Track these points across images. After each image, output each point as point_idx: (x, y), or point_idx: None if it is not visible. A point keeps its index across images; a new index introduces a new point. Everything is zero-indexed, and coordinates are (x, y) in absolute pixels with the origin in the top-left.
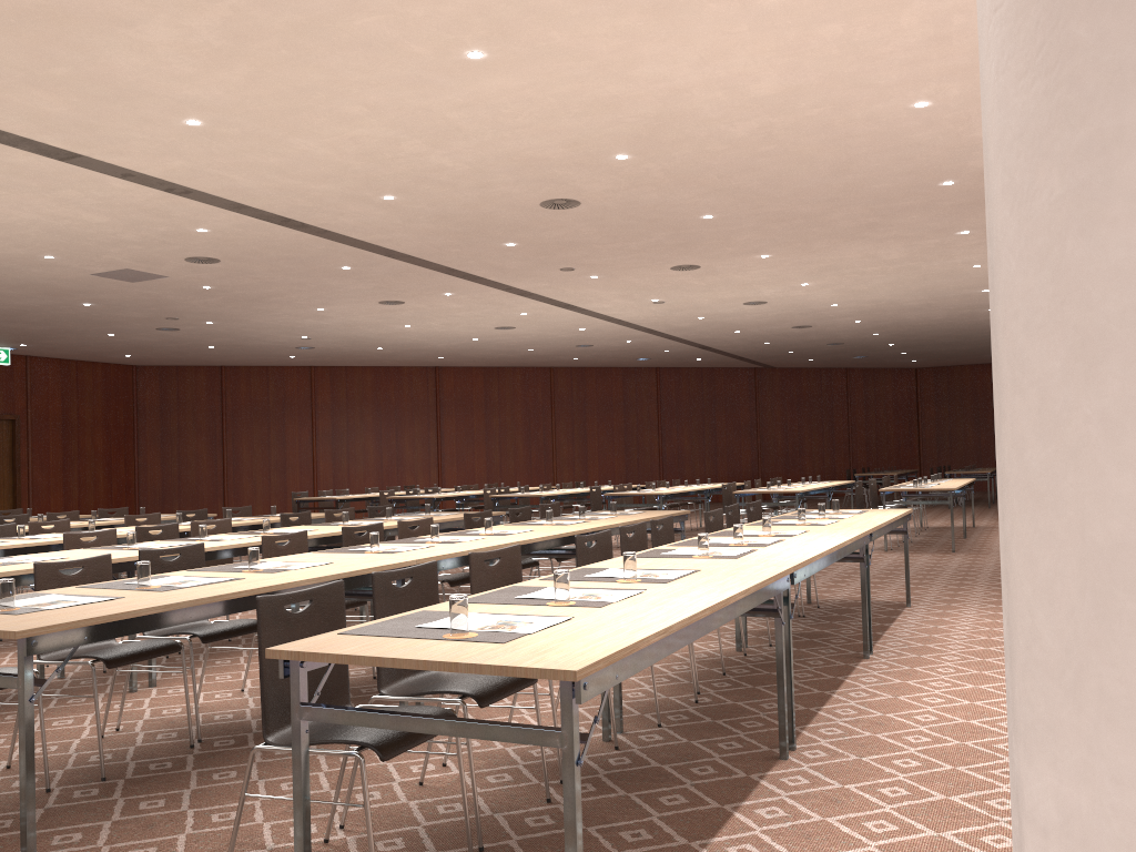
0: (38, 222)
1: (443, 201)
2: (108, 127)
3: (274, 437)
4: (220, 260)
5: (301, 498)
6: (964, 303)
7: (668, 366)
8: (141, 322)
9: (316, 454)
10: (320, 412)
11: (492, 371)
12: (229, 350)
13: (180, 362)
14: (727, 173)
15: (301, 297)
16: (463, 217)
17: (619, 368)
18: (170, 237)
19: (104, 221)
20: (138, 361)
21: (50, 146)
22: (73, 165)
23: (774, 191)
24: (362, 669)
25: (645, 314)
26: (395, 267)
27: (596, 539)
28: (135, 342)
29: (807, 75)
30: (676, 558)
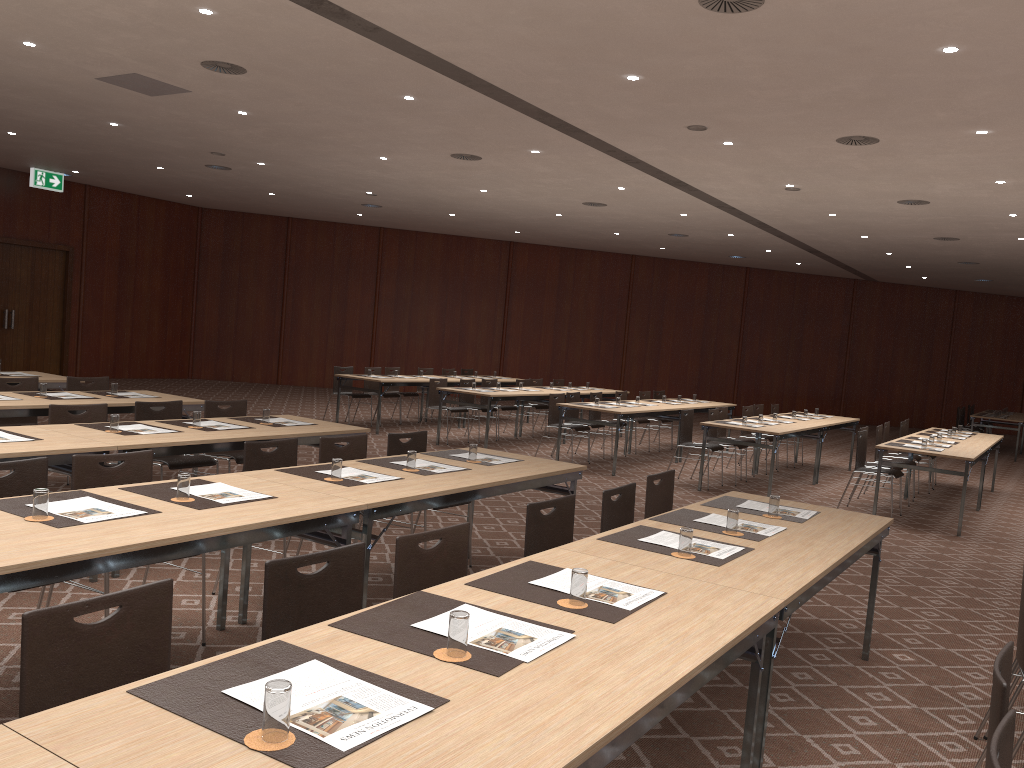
0: None
1: None
2: None
3: (335, 298)
4: (245, 69)
5: (342, 375)
6: None
7: (760, 267)
8: (185, 155)
9: (377, 320)
10: (385, 277)
11: (569, 252)
12: (291, 199)
13: (245, 208)
14: None
15: (358, 139)
16: (574, 18)
17: (706, 264)
18: (167, 22)
19: None
20: (202, 202)
21: None
22: None
23: None
24: None
25: (766, 203)
26: (472, 104)
27: None
28: (190, 180)
29: None
30: None
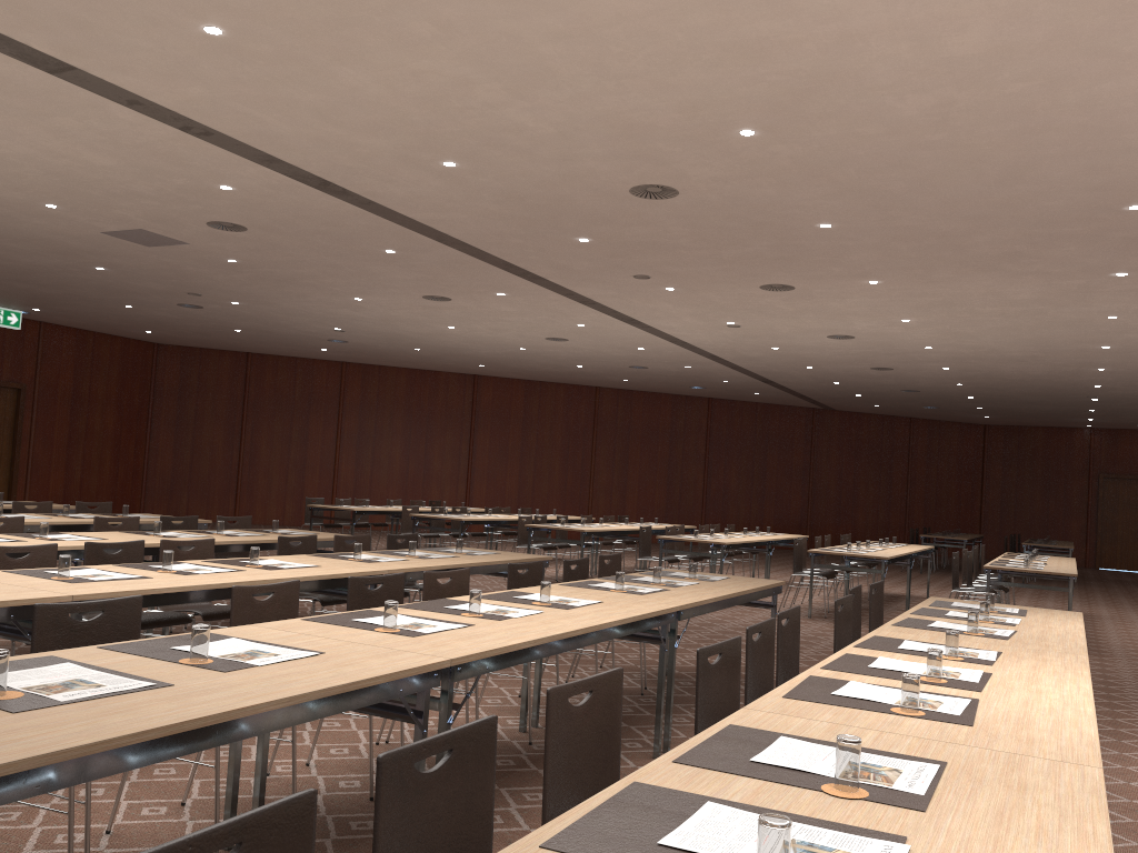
0: (33, 158)
1: (514, 175)
2: (105, 27)
3: (296, 433)
4: (247, 228)
5: (315, 505)
6: (1074, 359)
7: (721, 398)
8: (161, 295)
9: (339, 455)
10: (347, 411)
11: (534, 385)
12: (256, 335)
13: (204, 344)
14: (869, 168)
15: (336, 283)
16: (534, 199)
17: (669, 395)
18: (189, 194)
19: (111, 164)
20: (159, 338)
21: (35, 51)
22: (67, 82)
23: (918, 198)
24: (356, 777)
25: (714, 338)
26: (446, 256)
27: (721, 651)
28: (156, 317)
29: (1031, 28)
30: (866, 711)
